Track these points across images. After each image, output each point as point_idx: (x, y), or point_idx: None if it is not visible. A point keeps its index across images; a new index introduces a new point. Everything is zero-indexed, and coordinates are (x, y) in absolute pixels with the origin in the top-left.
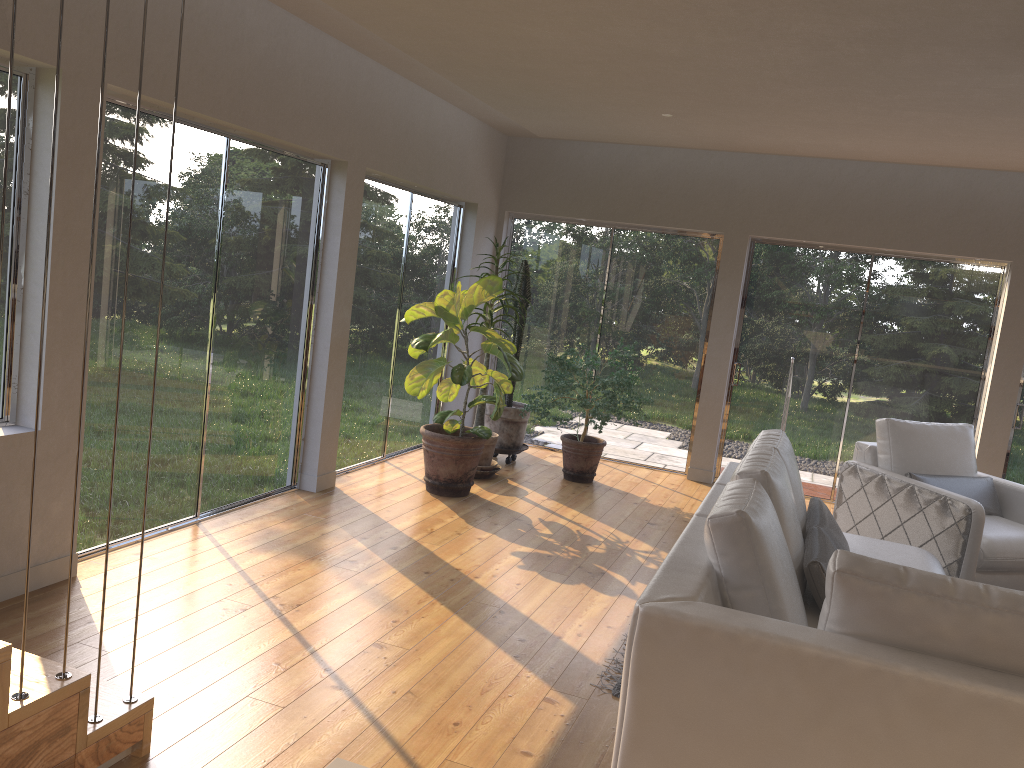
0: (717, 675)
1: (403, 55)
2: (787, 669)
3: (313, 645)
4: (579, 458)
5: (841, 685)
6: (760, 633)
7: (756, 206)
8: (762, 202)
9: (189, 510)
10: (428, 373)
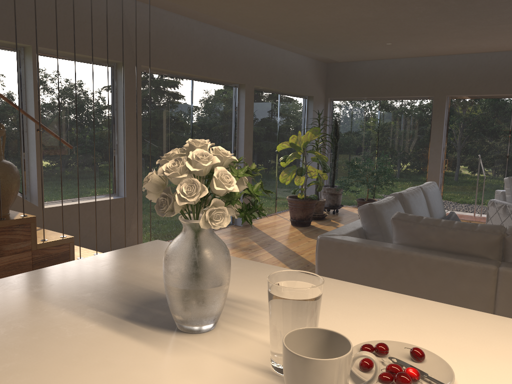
0: (346, 261)
1: (264, 35)
2: (371, 256)
3: None
4: None
5: (391, 261)
6: (361, 243)
7: (449, 81)
8: (452, 78)
9: None
10: (289, 173)
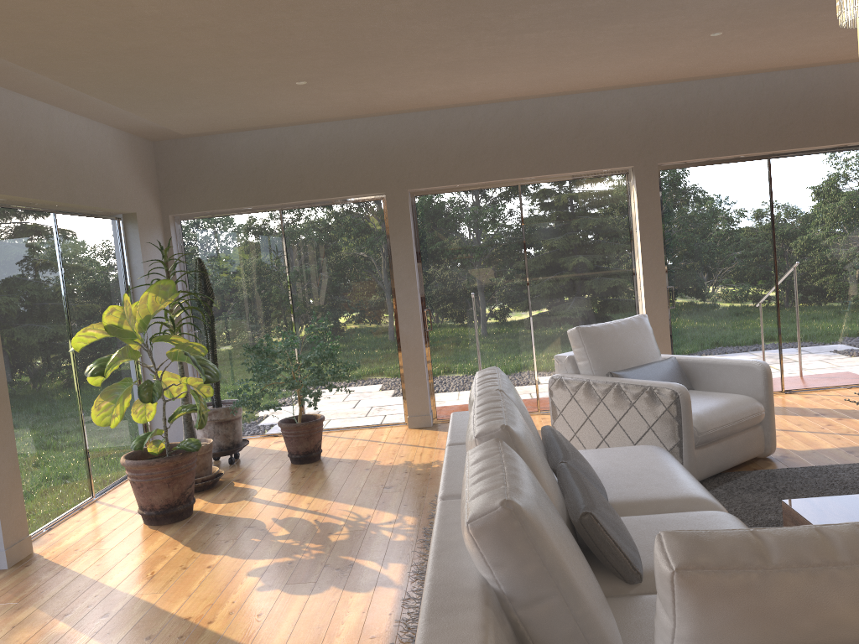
0: None
1: None
2: None
3: None
4: (301, 439)
5: None
6: None
7: (407, 162)
8: (412, 157)
9: None
10: (116, 398)
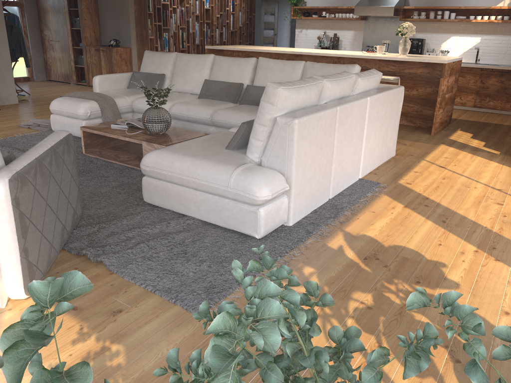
0: None
1: None
2: None
3: None
4: None
5: None
6: None
7: None
8: None
9: None
10: None
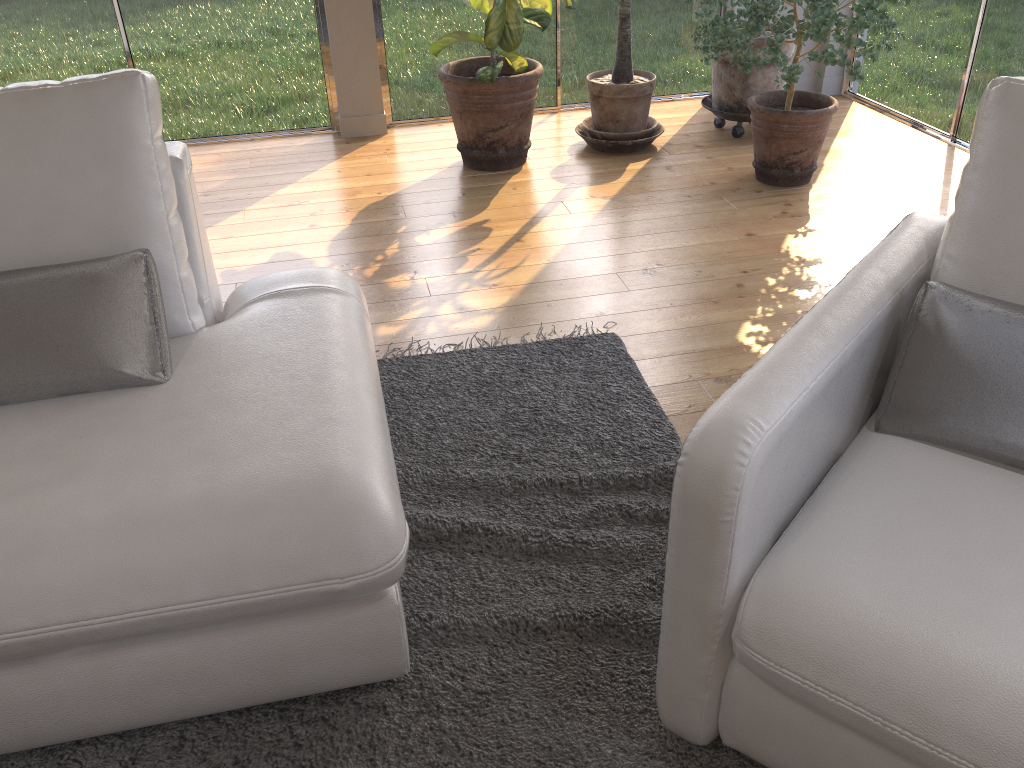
0: None
1: None
2: None
3: None
4: (758, 138)
5: None
6: None
7: None
8: None
9: None
10: None
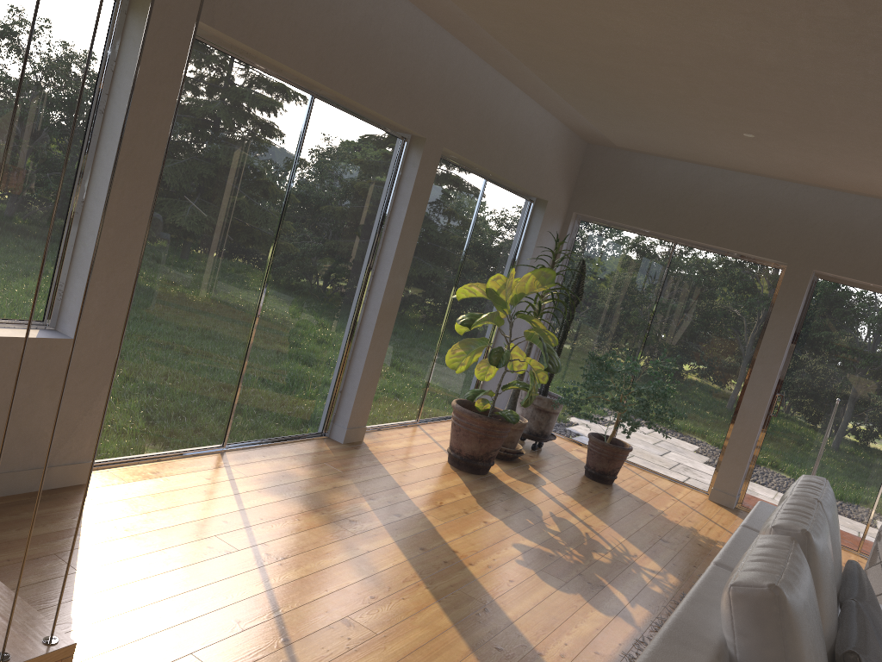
0: None
1: (495, 44)
2: None
3: (281, 607)
4: (603, 458)
5: None
6: None
7: (825, 242)
8: (832, 239)
9: (216, 439)
10: (469, 350)
